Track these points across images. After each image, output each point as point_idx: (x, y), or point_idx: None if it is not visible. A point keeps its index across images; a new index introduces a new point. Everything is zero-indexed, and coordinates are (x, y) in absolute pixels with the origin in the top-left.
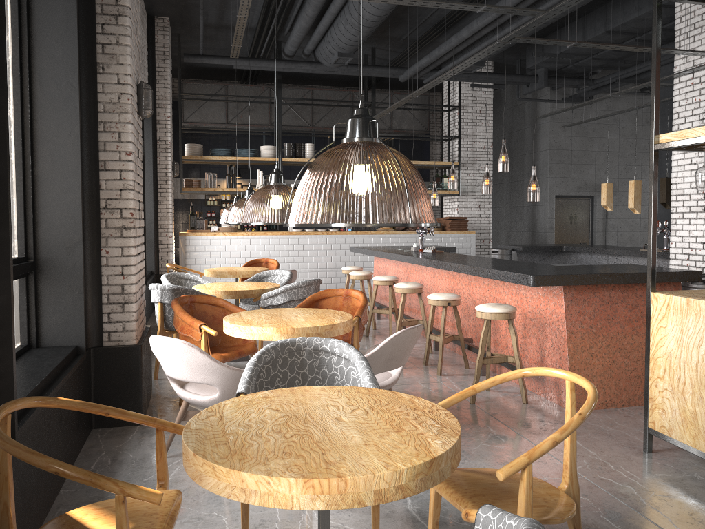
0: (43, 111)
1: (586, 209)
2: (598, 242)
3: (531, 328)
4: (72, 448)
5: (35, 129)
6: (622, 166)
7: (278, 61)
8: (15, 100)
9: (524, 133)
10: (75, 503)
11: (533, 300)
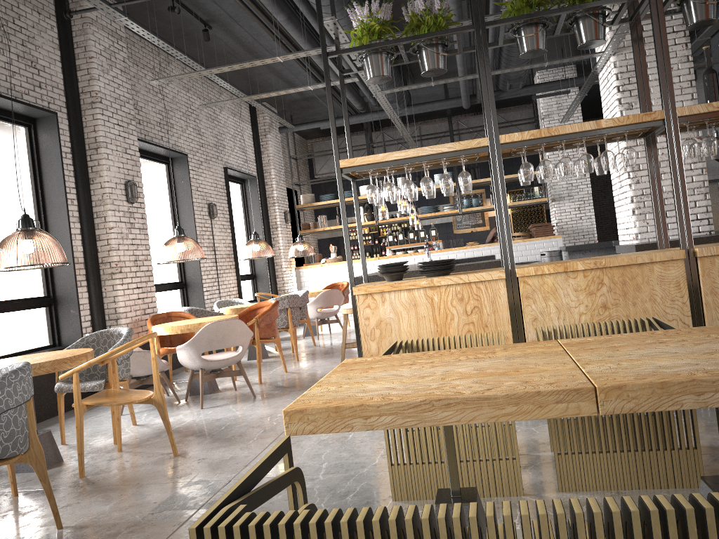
0: (50, 214)
1: (714, 194)
2: None
3: None
4: (68, 401)
5: (48, 225)
6: None
7: (350, 117)
8: (35, 211)
9: None
10: (44, 424)
11: None
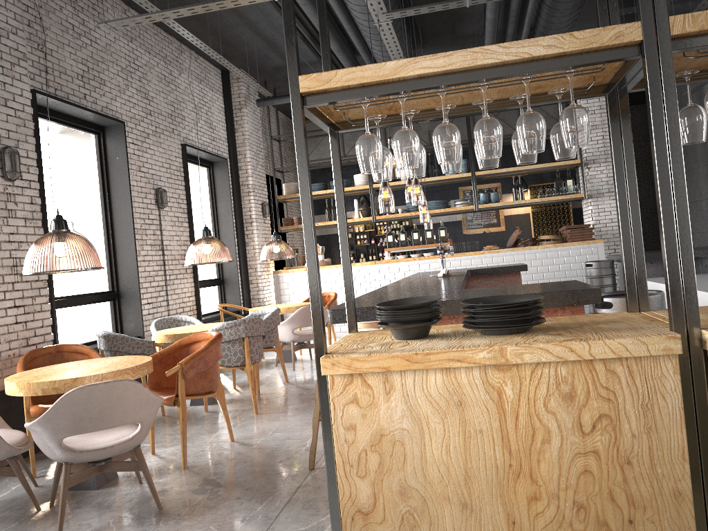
0: None
1: None
2: None
3: None
4: None
5: None
6: None
7: None
8: None
9: None
10: None
11: None
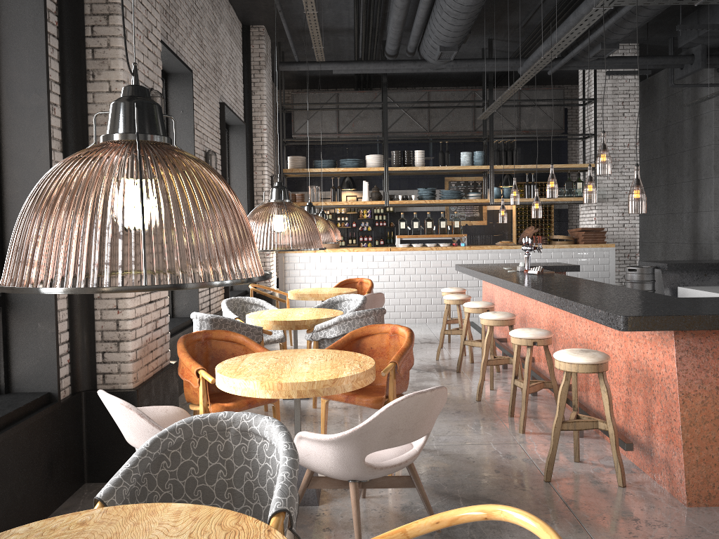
0: (10, 128)
1: None
2: None
3: (637, 383)
4: (28, 515)
5: (2, 148)
6: None
7: (378, 62)
8: None
9: (683, 126)
10: None
11: (638, 345)
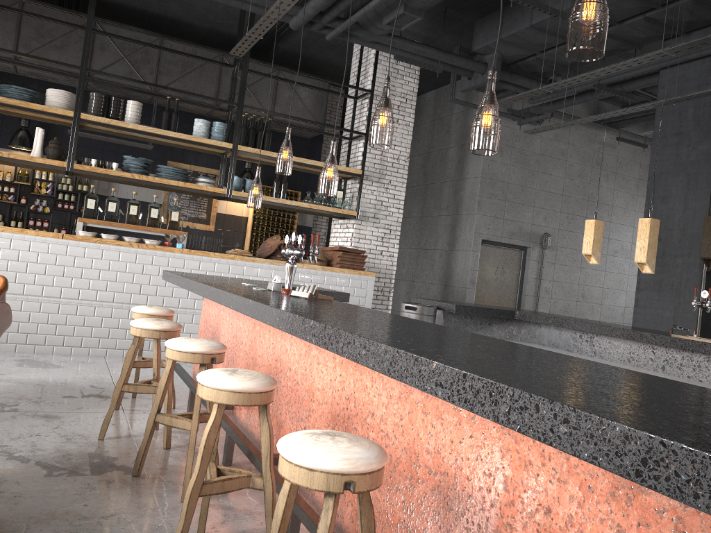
0: None
1: (517, 264)
2: (527, 308)
3: None
4: None
5: None
6: (565, 214)
7: None
8: None
9: (448, 153)
10: None
11: None
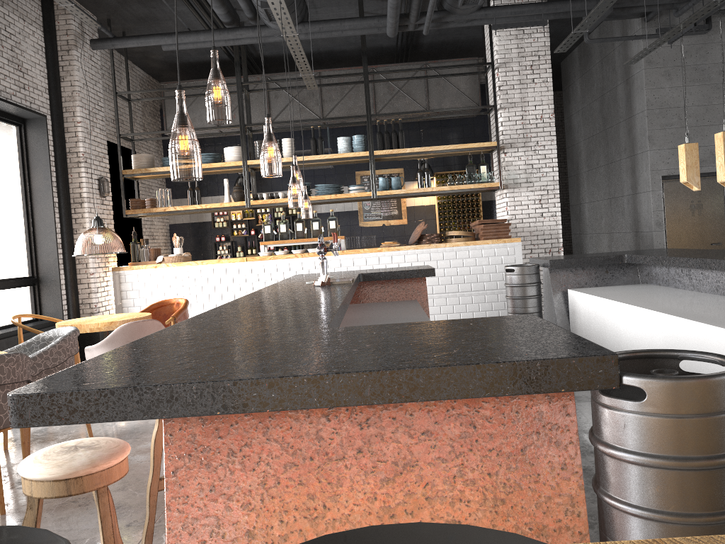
0: None
1: (718, 193)
2: None
3: None
4: None
5: None
6: None
7: (209, 32)
8: None
9: (617, 92)
10: None
11: None
